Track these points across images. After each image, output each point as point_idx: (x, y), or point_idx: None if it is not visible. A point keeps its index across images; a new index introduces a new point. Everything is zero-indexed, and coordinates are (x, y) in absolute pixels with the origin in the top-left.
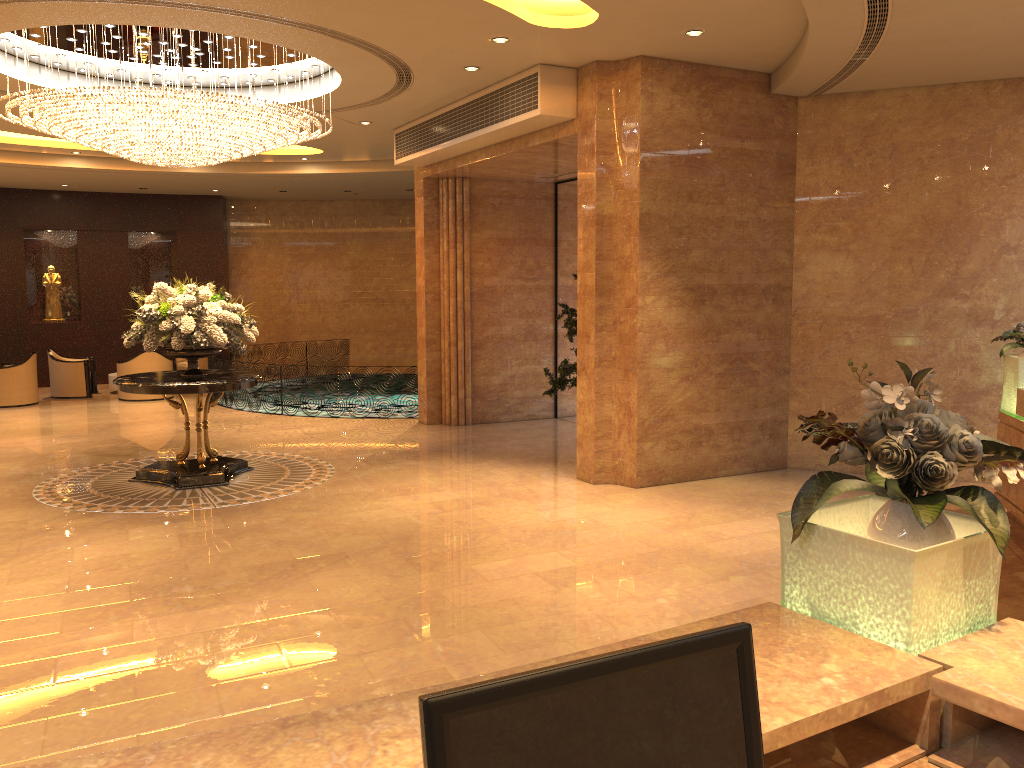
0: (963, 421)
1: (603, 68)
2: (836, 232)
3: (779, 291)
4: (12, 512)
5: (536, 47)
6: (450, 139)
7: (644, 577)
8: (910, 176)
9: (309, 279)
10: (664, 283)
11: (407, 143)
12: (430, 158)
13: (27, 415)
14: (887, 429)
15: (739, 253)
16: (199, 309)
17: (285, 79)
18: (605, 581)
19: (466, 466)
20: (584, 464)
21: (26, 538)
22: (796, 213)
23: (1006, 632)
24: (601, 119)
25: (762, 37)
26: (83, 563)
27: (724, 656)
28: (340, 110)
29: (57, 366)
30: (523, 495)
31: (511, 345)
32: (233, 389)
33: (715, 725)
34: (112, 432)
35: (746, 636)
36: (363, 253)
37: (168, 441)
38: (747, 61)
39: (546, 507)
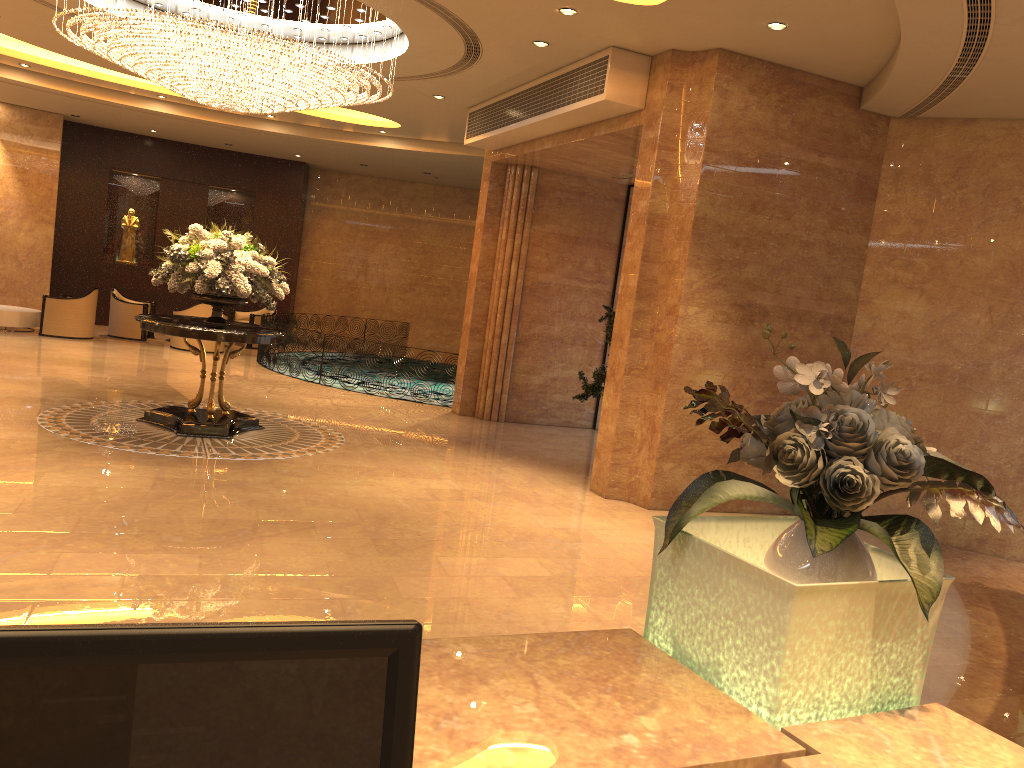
0: (907, 427)
1: (678, 58)
2: (911, 268)
3: (839, 323)
4: (8, 430)
5: (607, 25)
6: (517, 121)
7: (619, 601)
8: (1003, 217)
9: (379, 257)
10: (711, 295)
11: (478, 123)
12: (498, 141)
13: (76, 347)
14: (797, 420)
15: (800, 276)
16: (227, 255)
17: (358, 38)
18: (574, 597)
19: (479, 460)
20: (599, 476)
21: (6, 456)
22: (870, 242)
23: (922, 721)
24: (668, 112)
25: (852, 40)
26: (46, 489)
27: (363, 665)
28: (412, 79)
29: (117, 305)
30: (526, 497)
31: (557, 346)
32: (250, 342)
33: (325, 767)
34: (146, 374)
35: (407, 641)
36: (436, 239)
37: (195, 390)
38: (836, 69)
39: (544, 512)
